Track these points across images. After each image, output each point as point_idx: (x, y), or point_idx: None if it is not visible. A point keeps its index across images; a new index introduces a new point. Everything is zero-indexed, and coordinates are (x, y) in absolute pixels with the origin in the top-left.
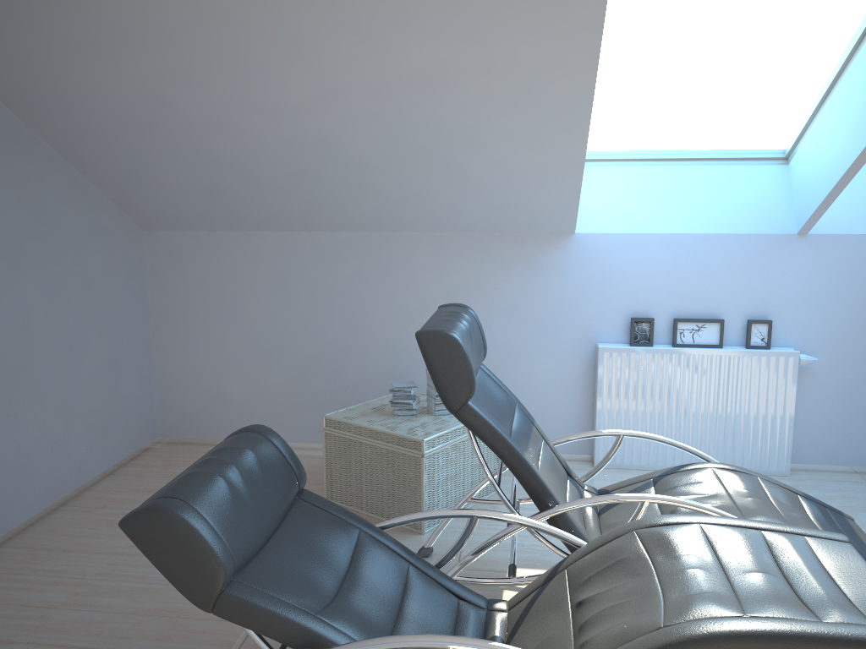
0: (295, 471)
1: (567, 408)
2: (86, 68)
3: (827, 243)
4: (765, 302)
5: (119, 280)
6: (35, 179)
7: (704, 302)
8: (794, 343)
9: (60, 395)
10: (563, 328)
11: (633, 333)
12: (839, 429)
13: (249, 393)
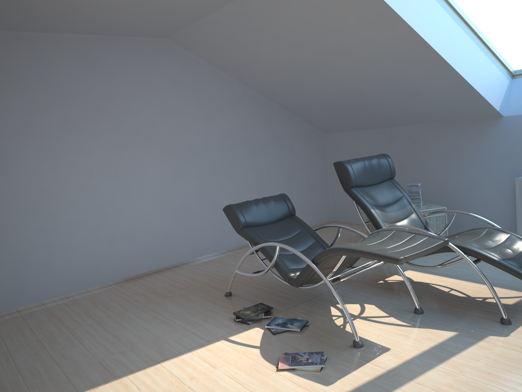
0: (289, 208)
1: (505, 213)
2: (272, 80)
3: None
4: None
5: (311, 153)
6: (272, 118)
7: None
8: None
9: None
10: (500, 168)
11: None
12: None
13: None
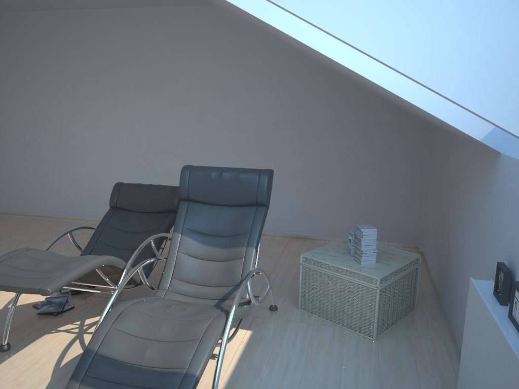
0: (170, 203)
1: None
2: (299, 52)
3: None
4: None
5: (398, 151)
6: (339, 98)
7: None
8: None
9: (338, 194)
10: (486, 252)
11: (495, 279)
12: None
13: (430, 234)
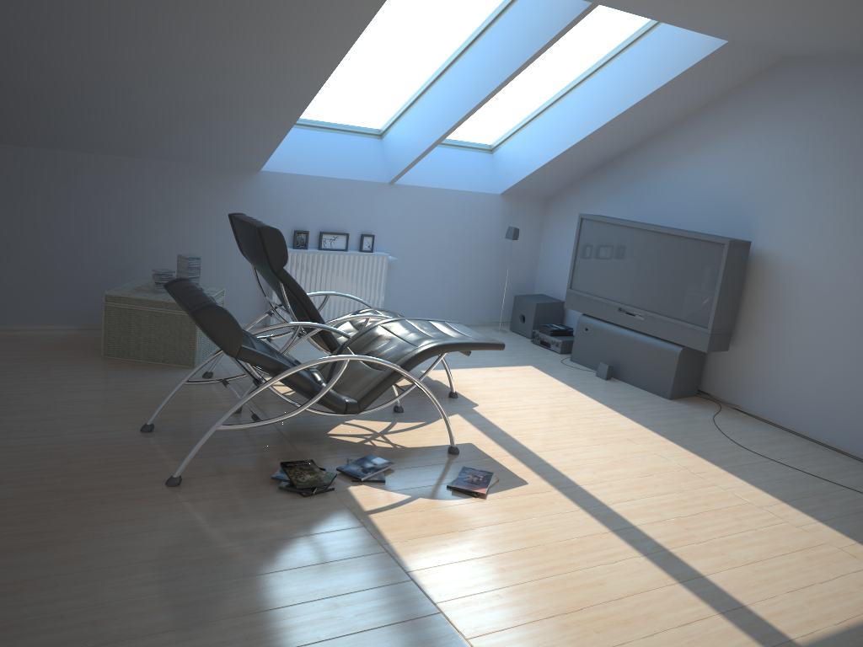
0: None
1: (251, 292)
2: None
3: (403, 190)
4: (371, 223)
5: None
6: None
7: (337, 222)
8: (384, 249)
9: None
10: None
11: (296, 240)
12: (405, 301)
13: None
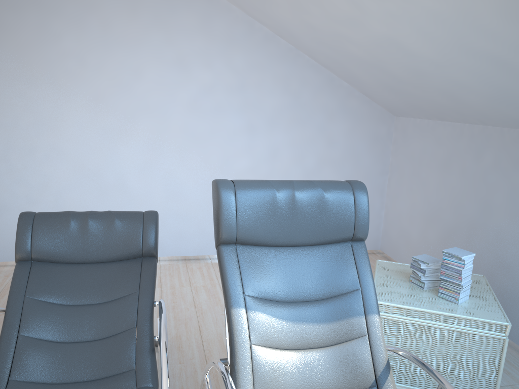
0: (143, 242)
1: None
2: (273, 10)
3: None
4: None
5: (360, 144)
6: (296, 78)
7: None
8: None
9: None
10: None
11: None
12: None
13: (419, 239)
